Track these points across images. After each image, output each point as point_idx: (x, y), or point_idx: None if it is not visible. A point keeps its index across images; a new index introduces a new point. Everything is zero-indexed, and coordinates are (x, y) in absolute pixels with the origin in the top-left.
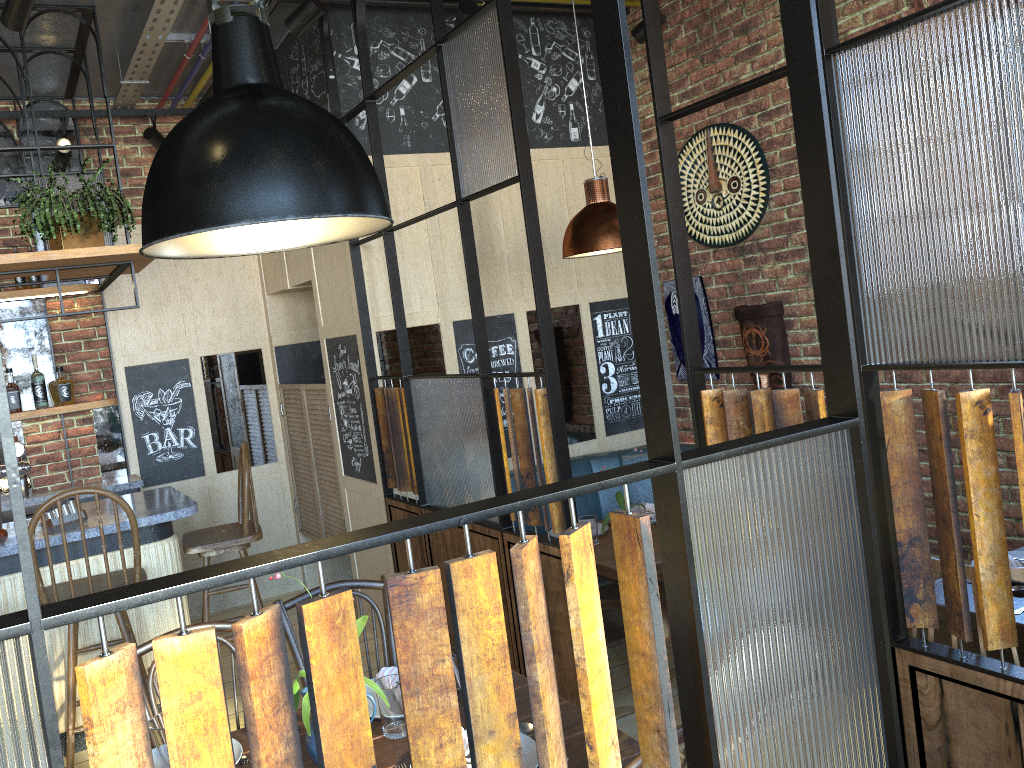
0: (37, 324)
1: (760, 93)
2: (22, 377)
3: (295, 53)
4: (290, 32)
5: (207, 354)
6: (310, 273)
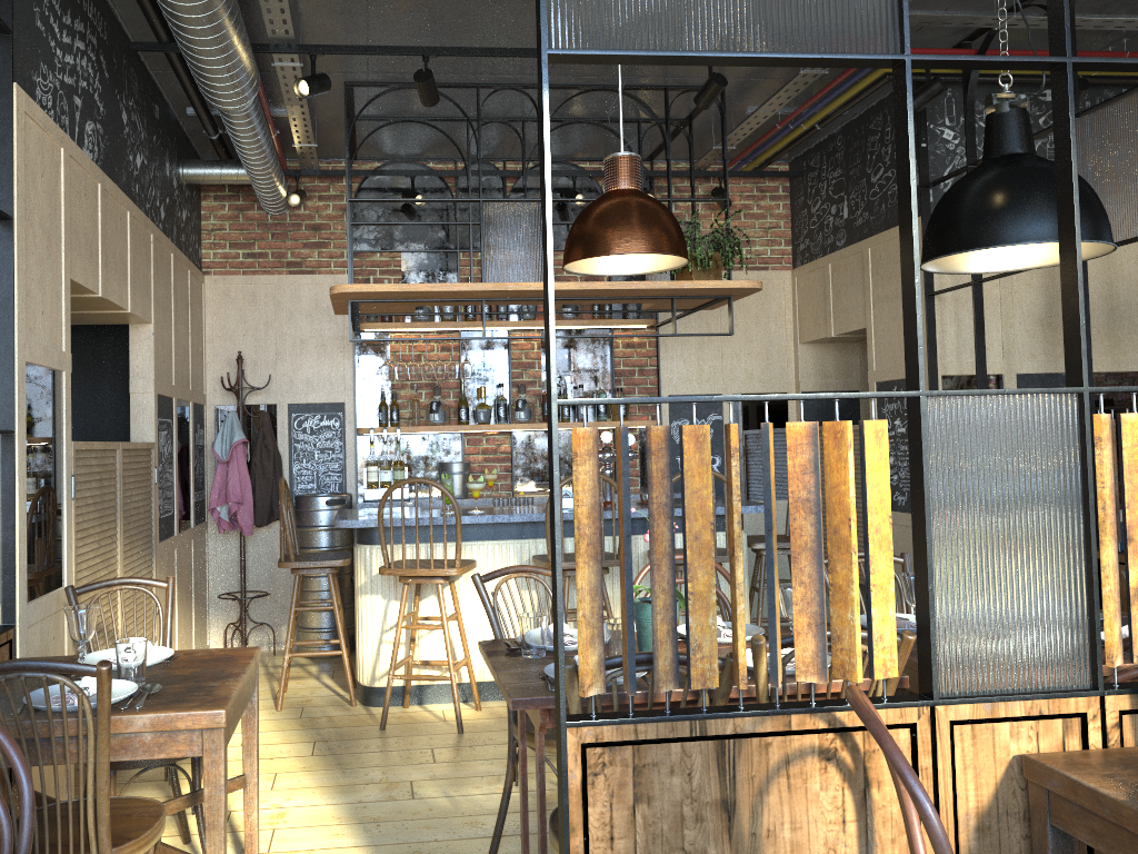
0: (603, 350)
1: None
2: (587, 393)
3: (877, 123)
4: (874, 105)
5: (739, 392)
6: (865, 321)
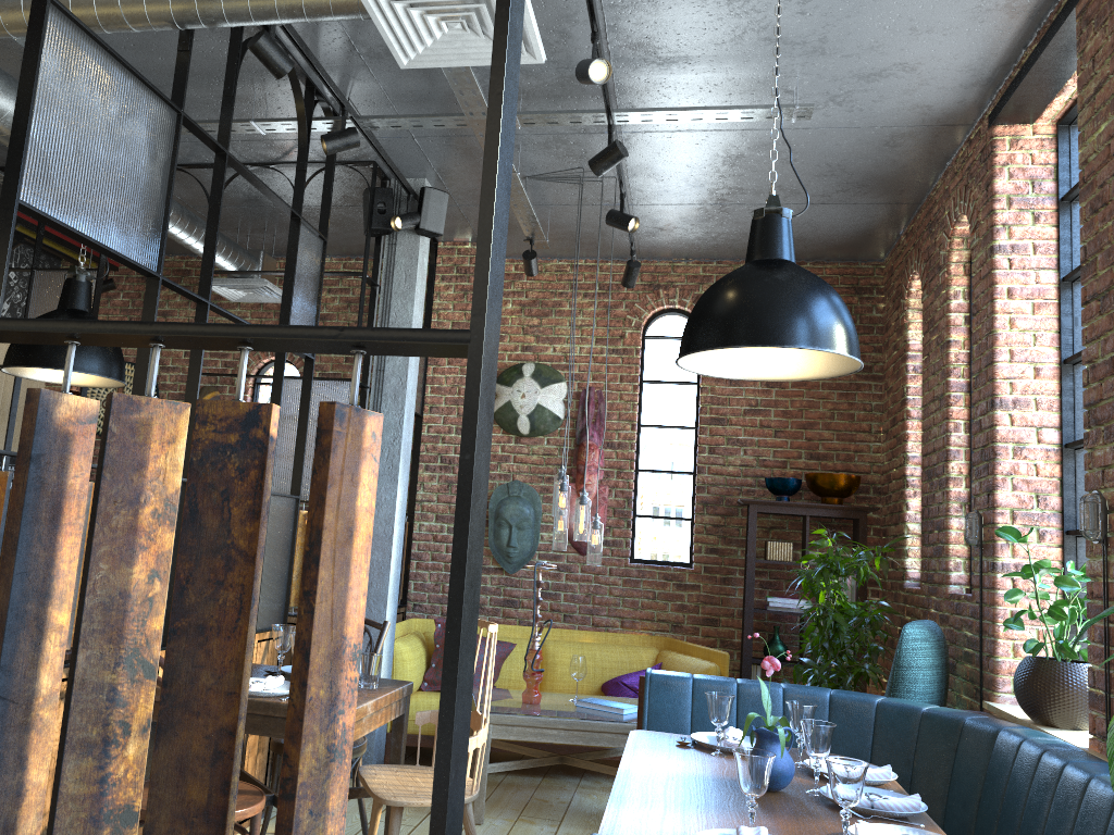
0: None
1: (165, 354)
2: None
3: None
4: None
5: None
6: None
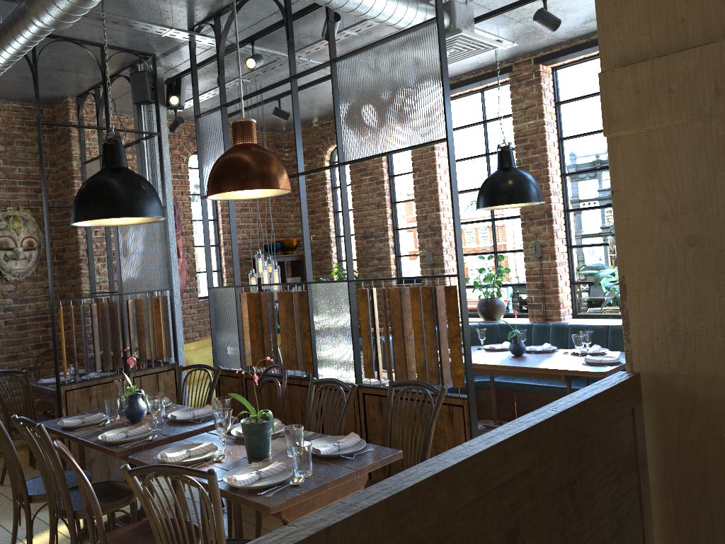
0: None
1: None
2: None
3: None
4: None
5: None
6: None
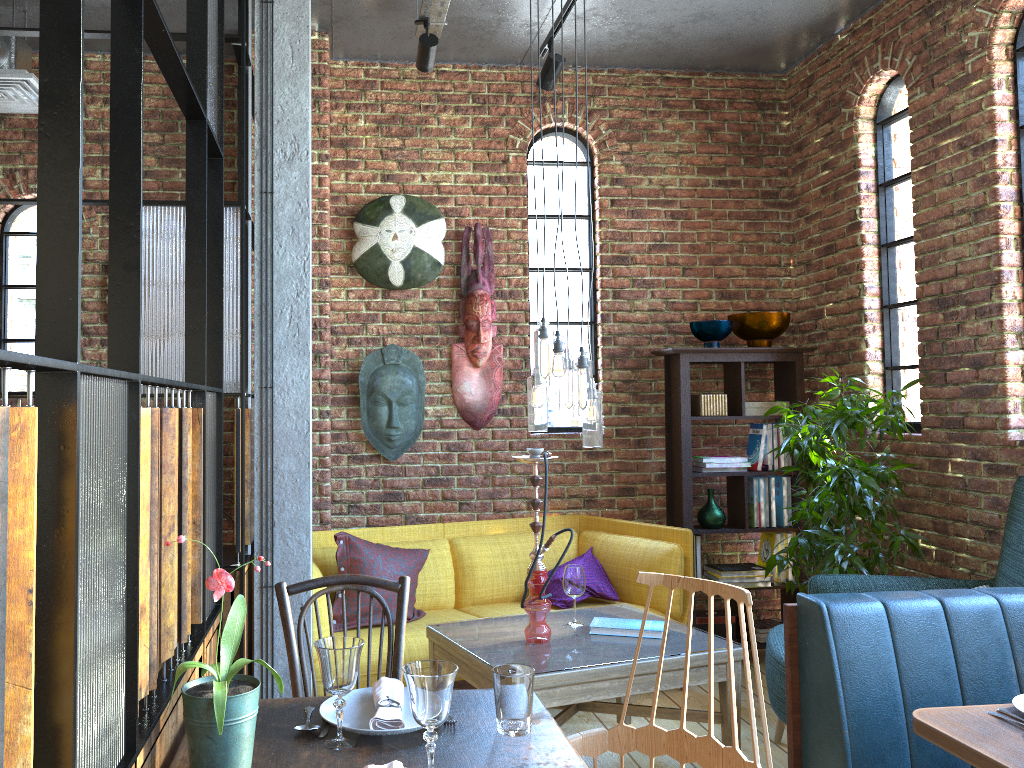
0: None
1: None
2: None
3: None
4: None
5: None
6: None
